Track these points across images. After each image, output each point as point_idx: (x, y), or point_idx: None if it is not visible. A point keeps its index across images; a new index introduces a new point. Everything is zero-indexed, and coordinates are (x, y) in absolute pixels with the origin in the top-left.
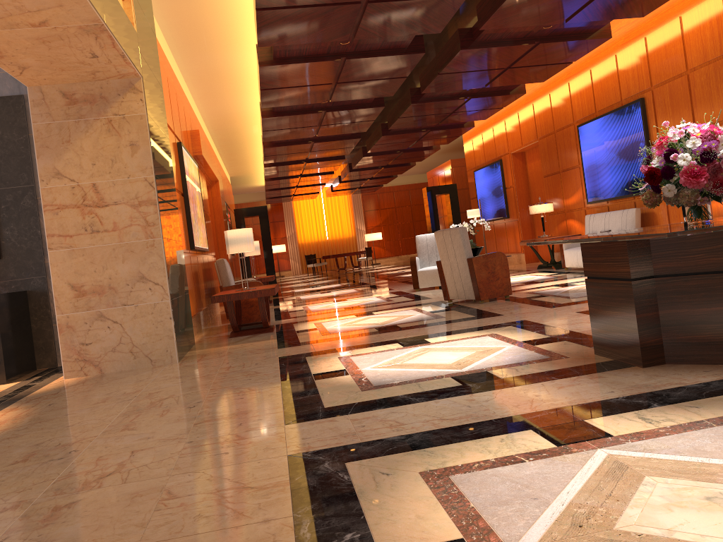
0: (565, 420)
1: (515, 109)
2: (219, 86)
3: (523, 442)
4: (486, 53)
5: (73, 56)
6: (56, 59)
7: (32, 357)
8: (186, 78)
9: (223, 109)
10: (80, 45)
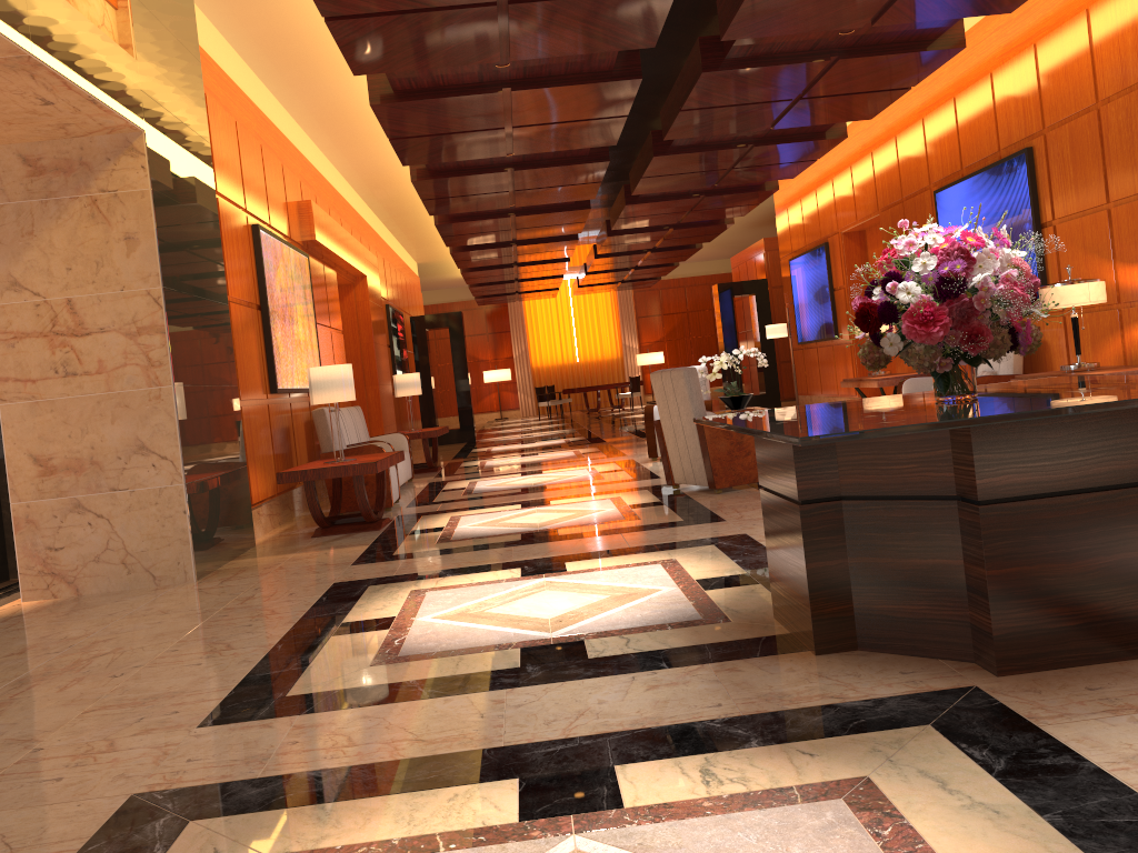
0: (589, 762)
1: (847, 161)
2: (355, 129)
3: (480, 805)
4: (750, 76)
5: (13, 104)
6: None
7: (1, 561)
8: (297, 118)
9: (372, 164)
10: (14, 87)
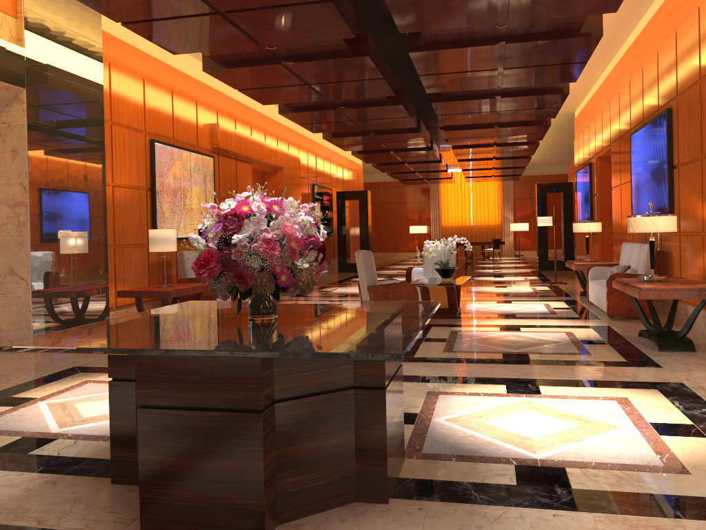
0: None
1: (601, 107)
2: None
3: None
4: (447, 55)
5: None
6: None
7: None
8: None
9: None
10: None
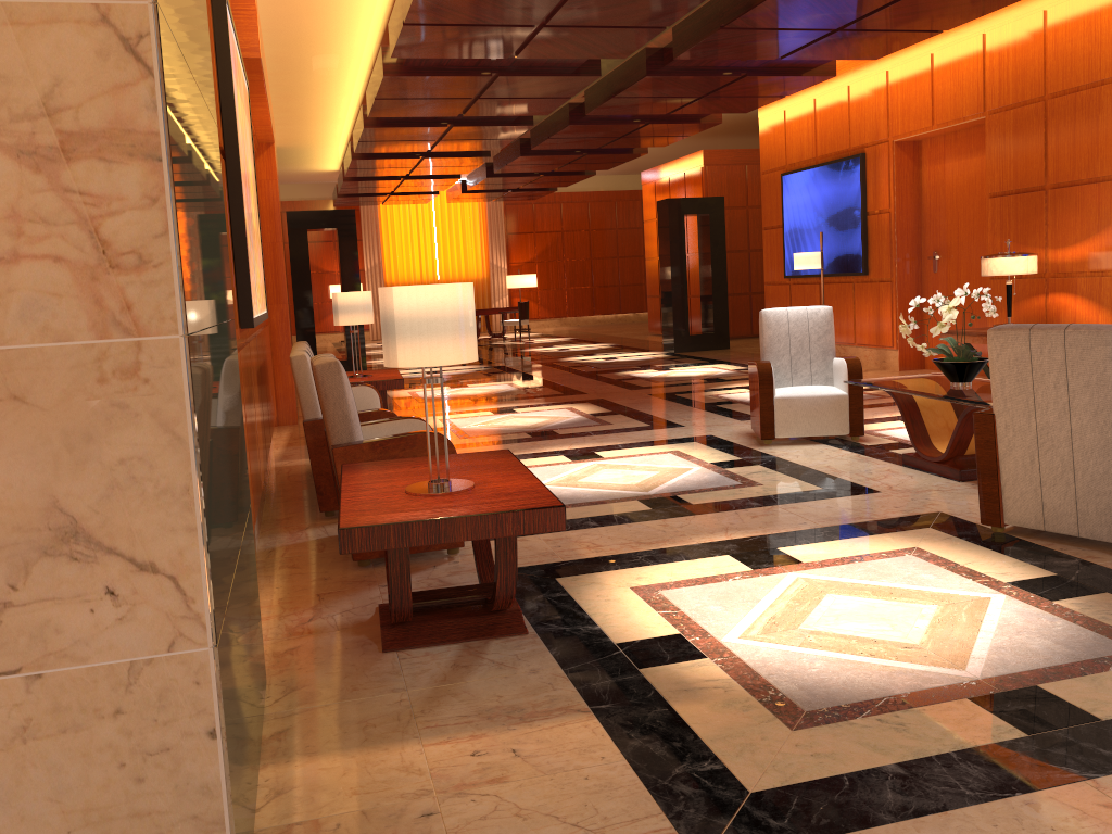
0: None
1: (924, 47)
2: None
3: None
4: None
5: None
6: None
7: None
8: None
9: None
10: None
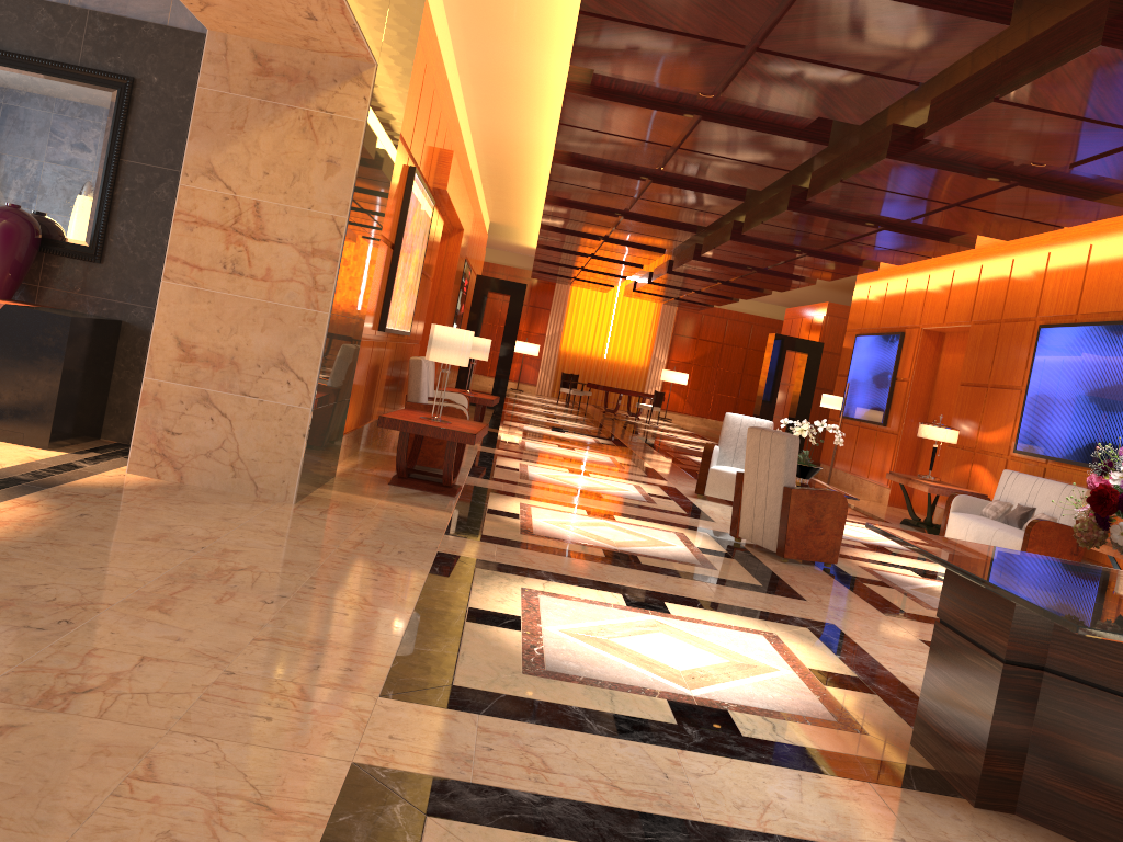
0: None
1: (952, 264)
2: (507, 93)
3: None
4: (926, 174)
5: (280, 9)
6: (255, 6)
7: (99, 419)
8: (460, 68)
9: (504, 127)
10: None
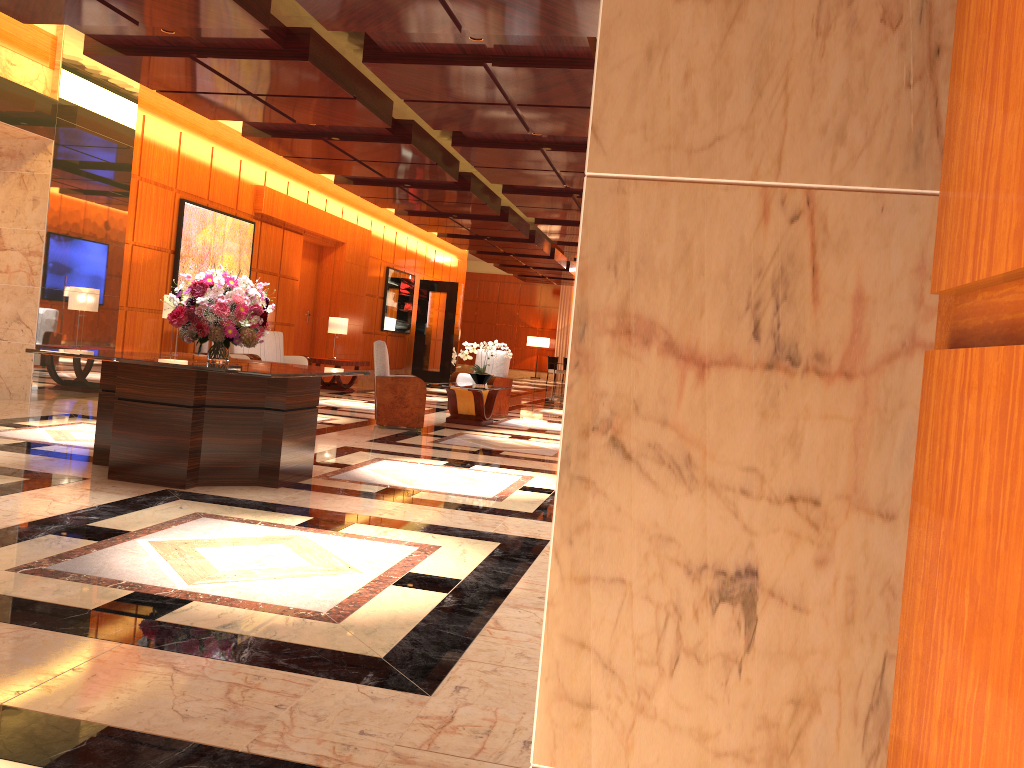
0: None
1: None
2: None
3: None
4: (492, 152)
5: None
6: None
7: None
8: None
9: None
10: None
